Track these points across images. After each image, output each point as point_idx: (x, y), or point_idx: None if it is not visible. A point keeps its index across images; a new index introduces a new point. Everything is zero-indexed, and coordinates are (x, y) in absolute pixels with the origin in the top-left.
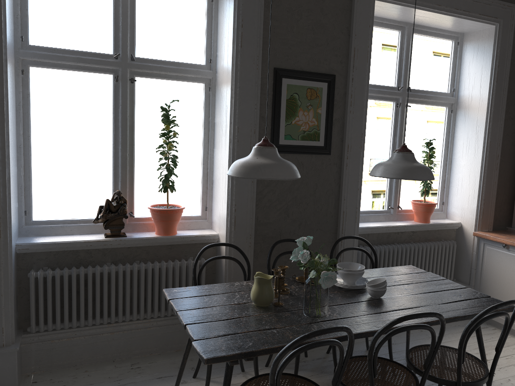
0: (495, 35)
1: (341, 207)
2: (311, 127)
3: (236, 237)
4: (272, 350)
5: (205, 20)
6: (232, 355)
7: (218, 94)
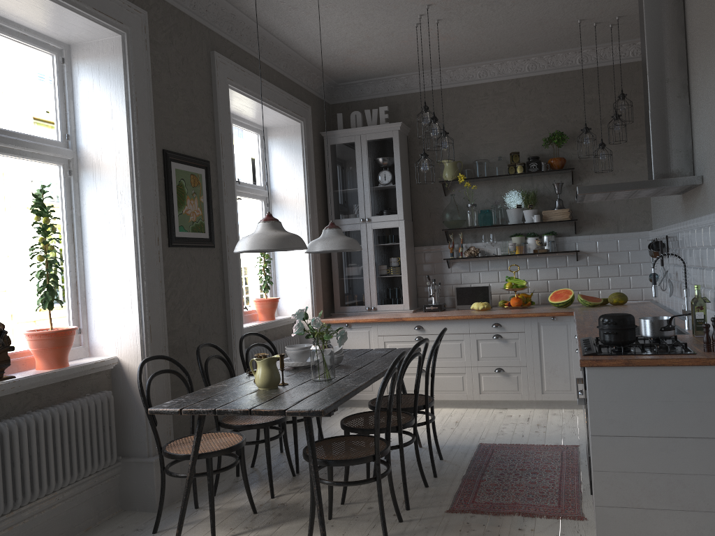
0: (301, 132)
1: (230, 305)
2: (198, 217)
3: (152, 351)
4: (347, 397)
5: (53, 85)
6: (333, 404)
7: (87, 179)
